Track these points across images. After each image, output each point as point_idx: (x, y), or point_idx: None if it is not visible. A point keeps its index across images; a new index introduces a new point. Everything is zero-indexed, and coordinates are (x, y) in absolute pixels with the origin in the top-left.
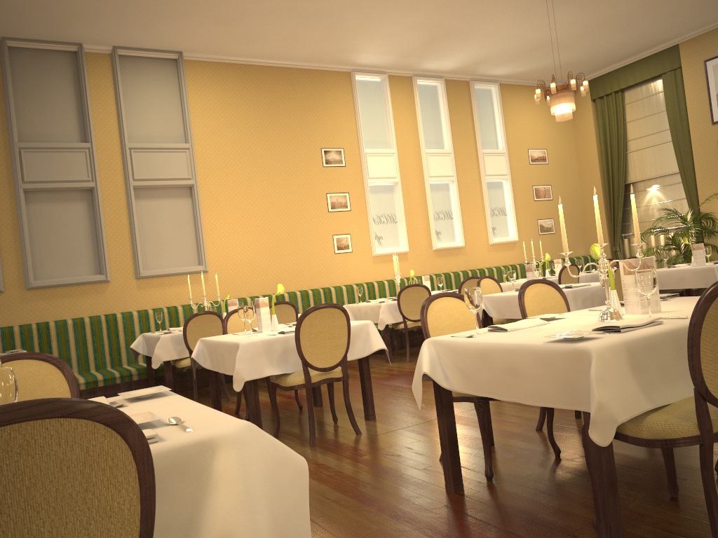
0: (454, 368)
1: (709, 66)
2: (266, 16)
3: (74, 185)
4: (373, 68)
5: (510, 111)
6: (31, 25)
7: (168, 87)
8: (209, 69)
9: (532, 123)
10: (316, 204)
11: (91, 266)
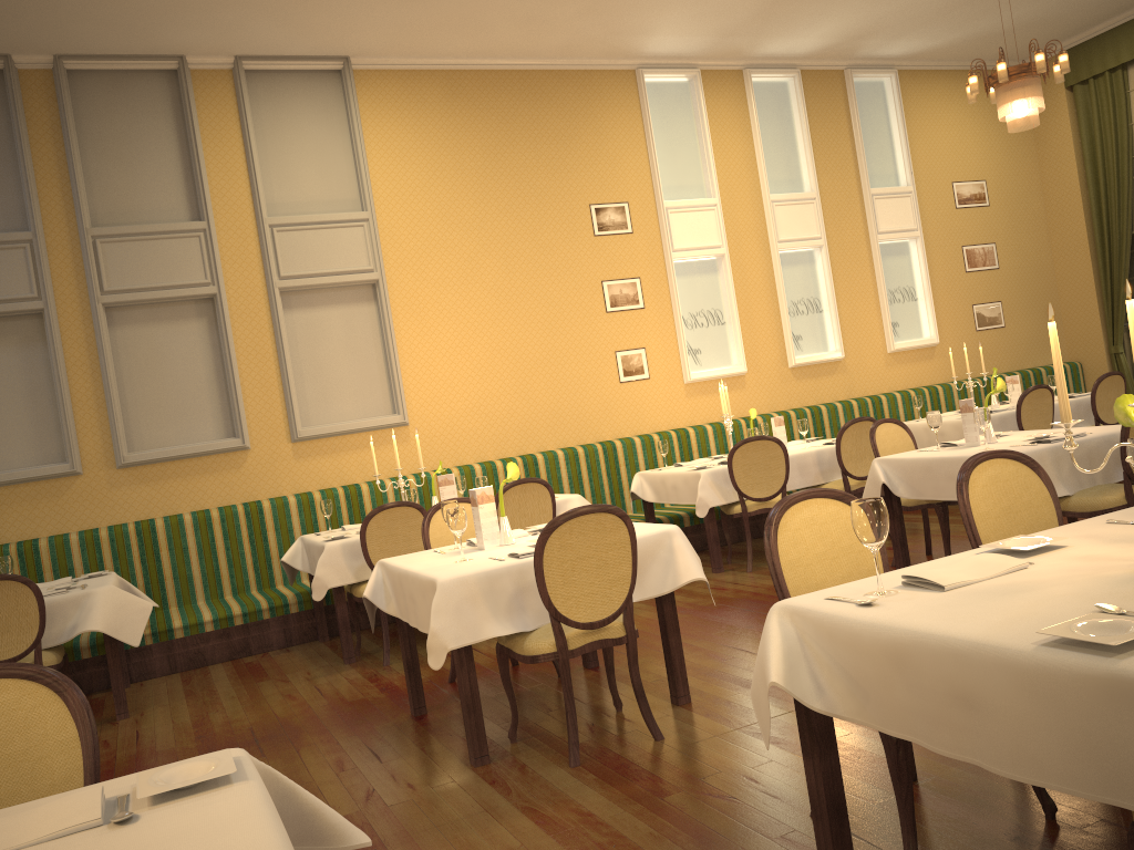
0: (835, 669)
1: None
2: None
3: (184, 293)
4: (674, 60)
5: (918, 118)
6: (98, 31)
7: (329, 119)
8: (395, 83)
9: (959, 136)
10: (585, 300)
11: (219, 424)
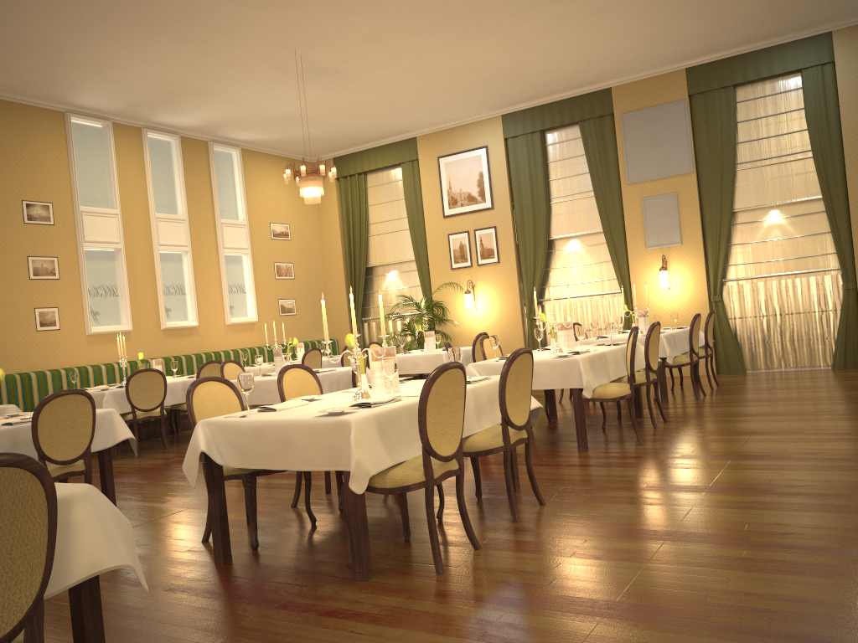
0: (229, 445)
1: (441, 162)
2: None
3: None
4: (94, 111)
5: (252, 180)
6: None
7: None
8: None
9: (275, 195)
10: (13, 268)
11: None
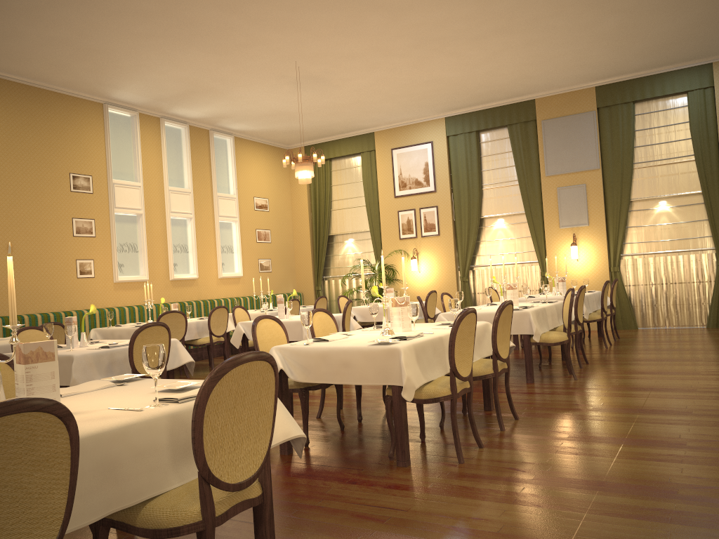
0: (297, 365)
1: (394, 153)
2: (40, 41)
3: None
4: (125, 104)
5: (241, 162)
6: None
7: None
8: None
9: (258, 175)
10: (61, 227)
11: None
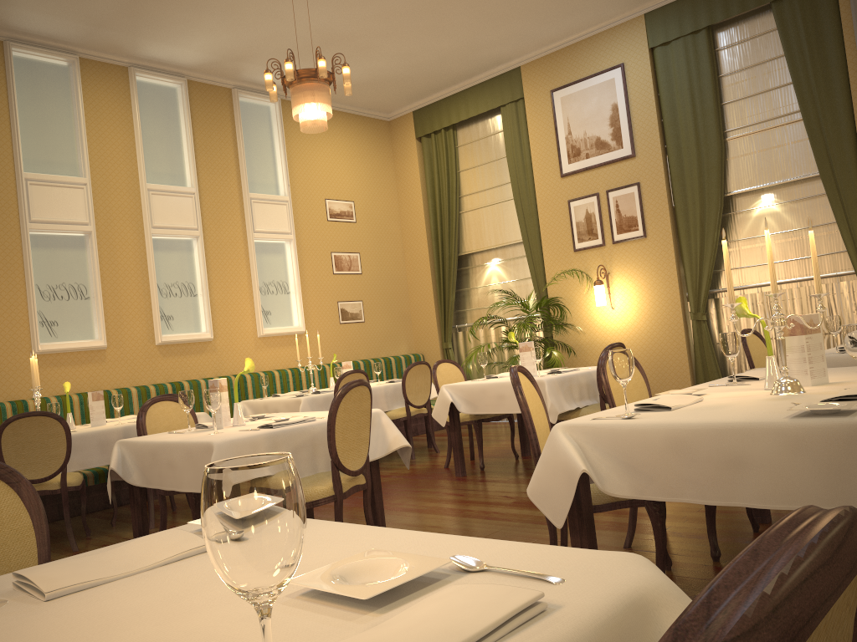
0: None
1: (556, 98)
2: None
3: None
4: (50, 41)
5: (298, 142)
6: None
7: None
8: None
9: (333, 163)
10: None
11: None
